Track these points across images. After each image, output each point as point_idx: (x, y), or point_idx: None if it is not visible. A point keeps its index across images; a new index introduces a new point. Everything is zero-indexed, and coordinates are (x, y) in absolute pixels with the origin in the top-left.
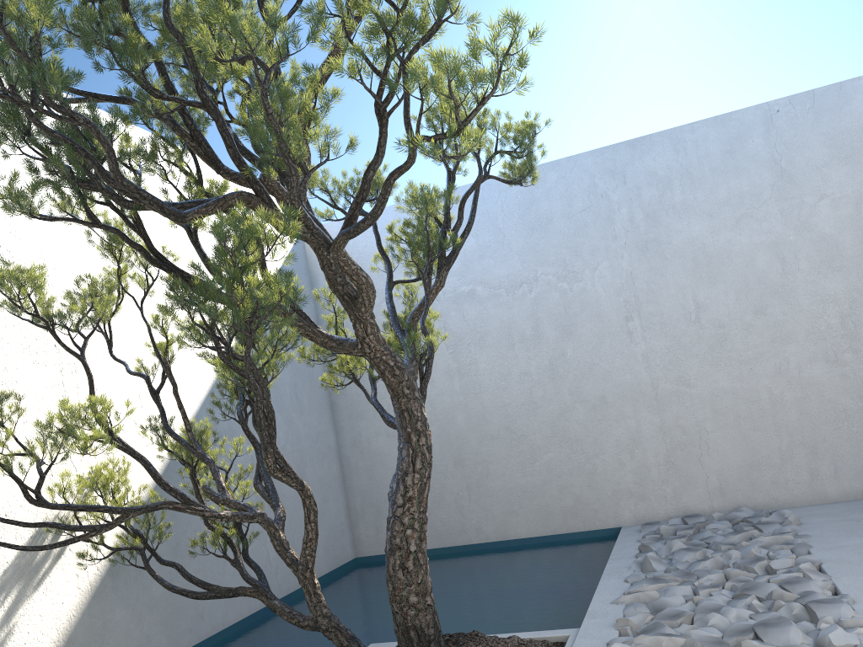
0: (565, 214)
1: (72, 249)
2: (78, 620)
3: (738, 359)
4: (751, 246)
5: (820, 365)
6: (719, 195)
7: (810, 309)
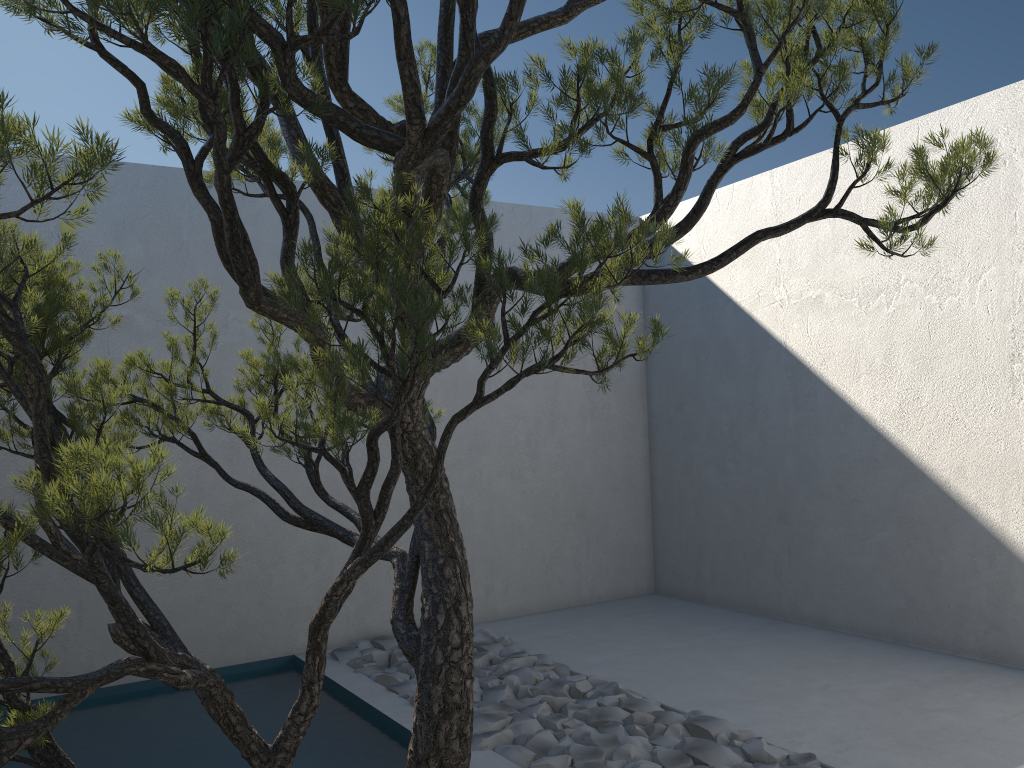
0: (276, 251)
1: None
2: None
3: None
4: None
5: (506, 479)
6: None
7: (505, 422)
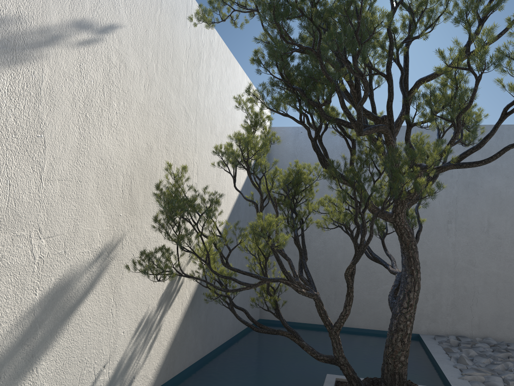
0: None
1: (204, 118)
2: (178, 328)
3: (505, 258)
4: None
5: None
6: None
7: None
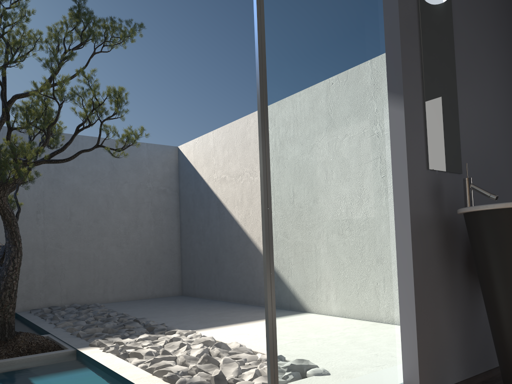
0: None
1: None
2: None
3: (84, 239)
4: (97, 194)
5: (114, 247)
6: (88, 169)
7: (114, 224)
